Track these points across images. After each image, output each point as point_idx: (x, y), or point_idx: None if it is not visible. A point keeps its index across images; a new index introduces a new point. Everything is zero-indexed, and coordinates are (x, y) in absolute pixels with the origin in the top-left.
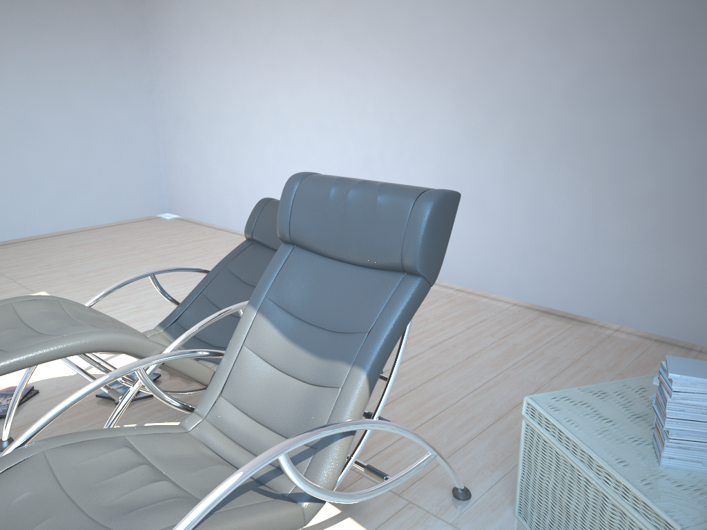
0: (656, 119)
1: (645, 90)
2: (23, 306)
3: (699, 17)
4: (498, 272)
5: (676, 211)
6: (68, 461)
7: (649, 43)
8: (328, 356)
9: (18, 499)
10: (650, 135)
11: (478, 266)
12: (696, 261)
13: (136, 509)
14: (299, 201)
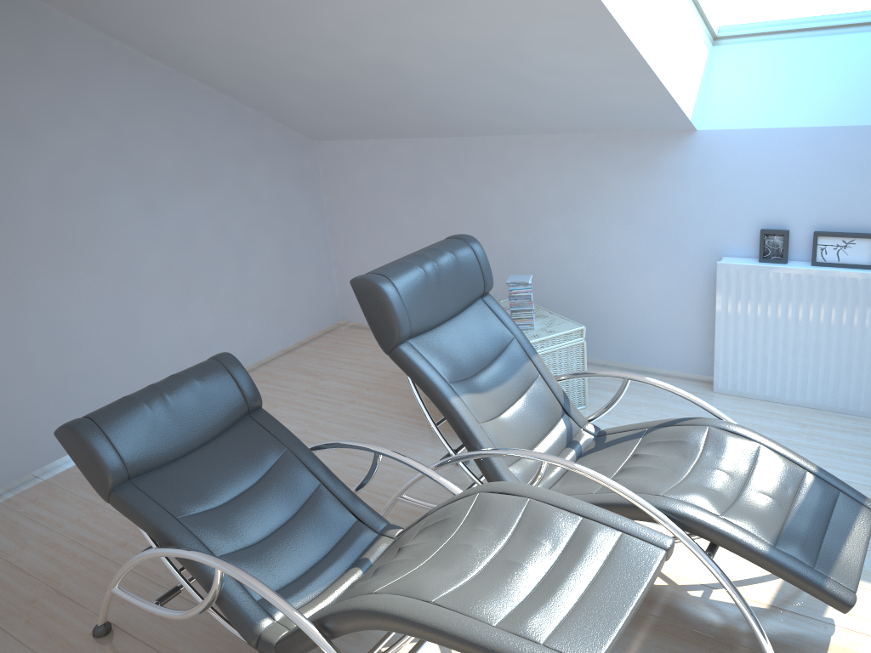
0: (144, 199)
1: (125, 174)
2: (436, 586)
3: (145, 104)
4: (42, 435)
5: (186, 274)
6: (659, 483)
7: (113, 130)
8: (513, 371)
9: (710, 489)
10: (144, 215)
11: (10, 448)
12: (212, 308)
13: (680, 442)
14: (406, 294)
